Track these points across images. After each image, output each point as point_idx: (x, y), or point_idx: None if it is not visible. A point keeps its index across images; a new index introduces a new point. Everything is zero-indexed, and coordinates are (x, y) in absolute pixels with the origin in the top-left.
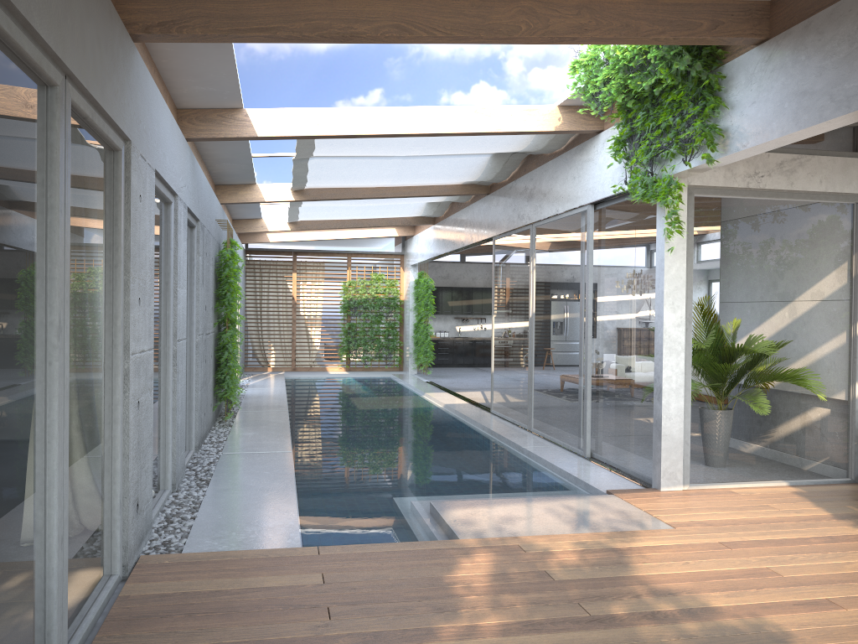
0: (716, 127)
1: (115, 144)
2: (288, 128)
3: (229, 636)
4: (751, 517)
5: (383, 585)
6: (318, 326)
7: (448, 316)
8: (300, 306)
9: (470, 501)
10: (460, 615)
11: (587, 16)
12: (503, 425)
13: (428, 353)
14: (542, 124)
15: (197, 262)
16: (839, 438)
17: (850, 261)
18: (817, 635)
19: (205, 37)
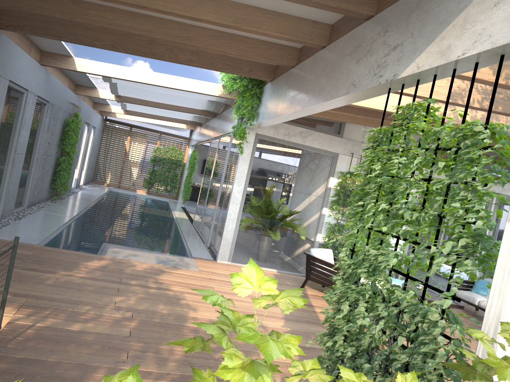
0: (255, 111)
1: None
2: (92, 70)
3: None
4: None
5: (54, 259)
6: (136, 167)
7: None
8: (129, 154)
9: (128, 247)
10: (71, 271)
11: (195, 56)
12: (190, 229)
13: (187, 192)
14: (213, 92)
15: (44, 121)
16: (305, 257)
17: (326, 181)
18: (194, 301)
19: (31, 34)
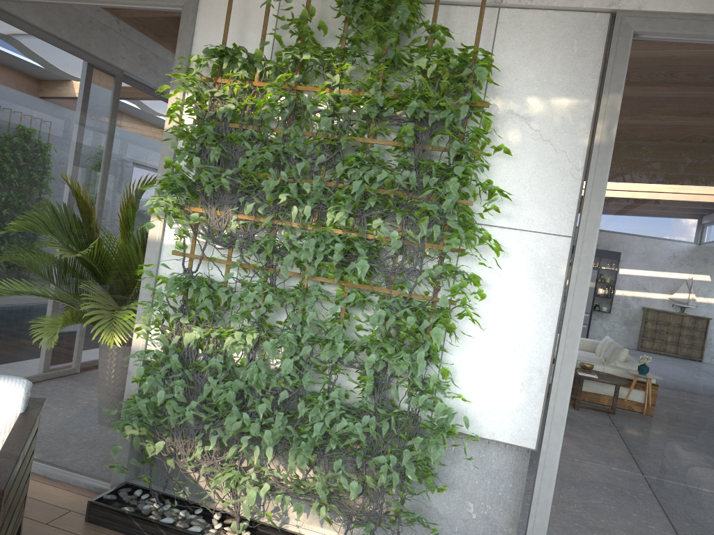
0: None
1: None
2: None
3: None
4: None
5: None
6: None
7: None
8: None
9: None
10: None
11: None
12: None
13: None
14: None
15: None
16: (104, 413)
17: (162, 110)
18: None
19: None
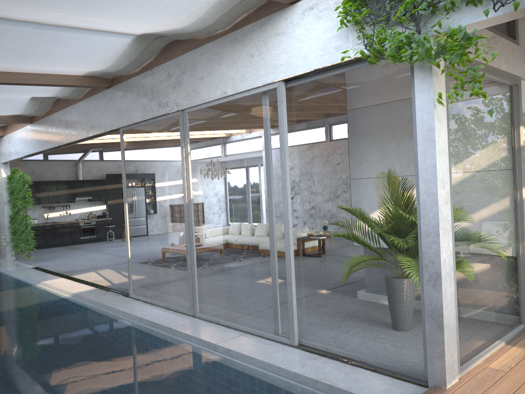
0: None
1: None
2: None
3: None
4: None
5: None
6: None
7: (36, 206)
8: None
9: None
10: None
11: None
12: (160, 313)
13: (30, 241)
14: None
15: None
16: (519, 291)
17: (514, 135)
18: None
19: None
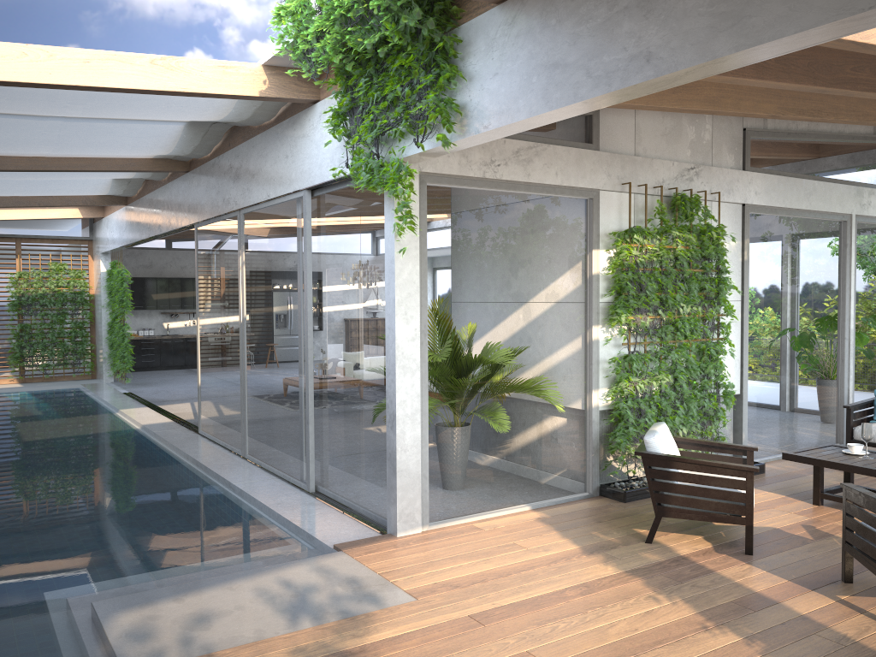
0: (453, 103)
1: None
2: None
3: None
4: (500, 566)
5: None
6: None
7: (154, 311)
8: None
9: (152, 591)
10: None
11: None
12: (213, 451)
13: (126, 358)
14: (243, 86)
15: None
16: (578, 452)
17: (584, 261)
18: None
19: None
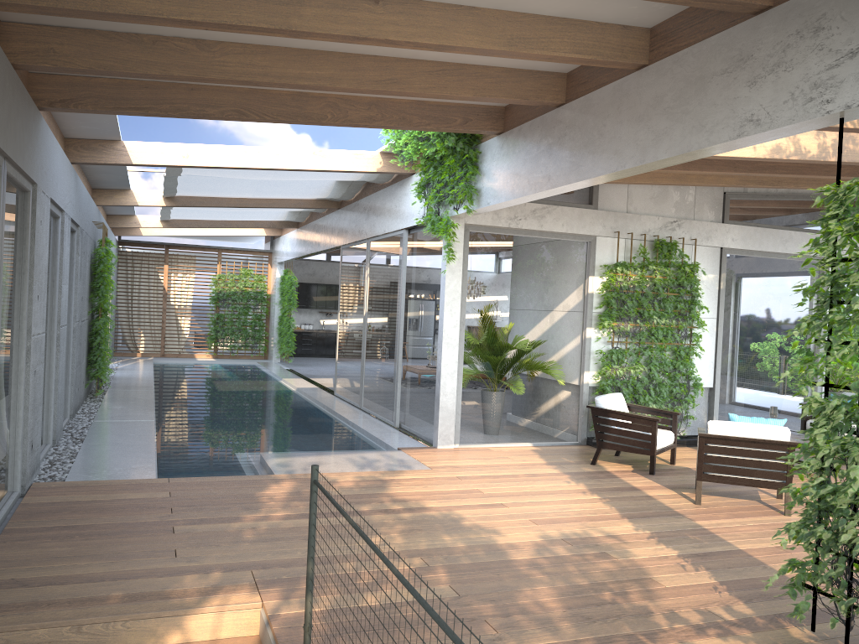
0: (473, 188)
1: (27, 189)
2: (159, 158)
3: (102, 520)
4: (489, 463)
5: (212, 497)
6: (188, 316)
7: (313, 310)
8: (171, 296)
9: (291, 453)
10: (260, 511)
11: (375, 110)
12: (341, 404)
13: (290, 343)
14: (367, 166)
15: (76, 261)
16: (571, 412)
17: (583, 283)
18: (479, 518)
19: (95, 111)
